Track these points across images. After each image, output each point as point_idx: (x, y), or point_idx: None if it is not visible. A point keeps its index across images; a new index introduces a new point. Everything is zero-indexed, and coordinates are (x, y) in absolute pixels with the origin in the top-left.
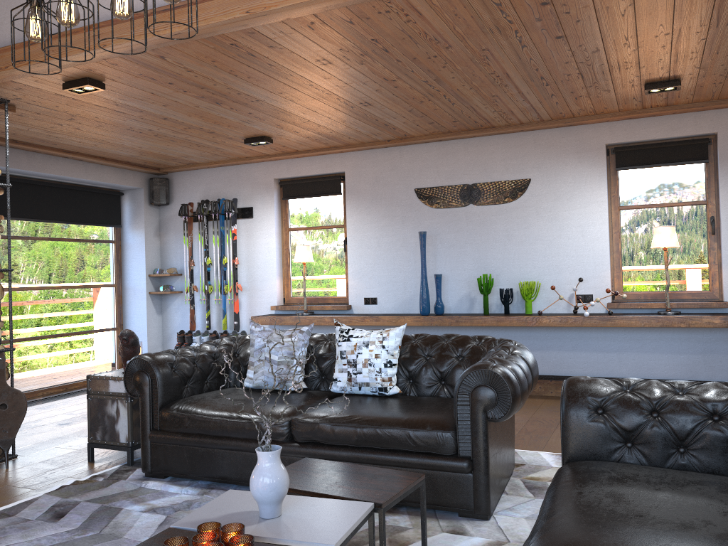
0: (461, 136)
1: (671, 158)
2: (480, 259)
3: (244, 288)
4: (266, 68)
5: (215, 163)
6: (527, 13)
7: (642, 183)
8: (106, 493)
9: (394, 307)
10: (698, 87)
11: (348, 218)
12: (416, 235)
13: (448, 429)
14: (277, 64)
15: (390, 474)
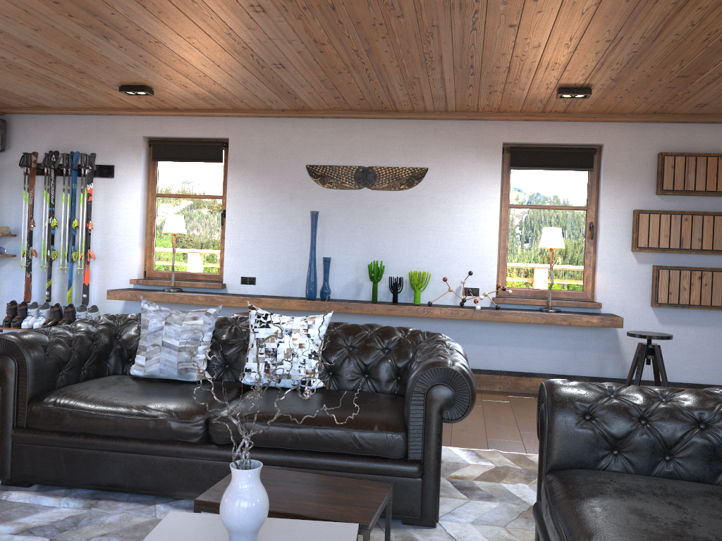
0: (362, 115)
1: (561, 163)
2: (371, 245)
3: (97, 257)
4: (186, 4)
5: (70, 109)
6: None
7: (531, 184)
8: None
9: (275, 289)
10: (601, 98)
11: (228, 189)
12: (305, 214)
13: (398, 430)
14: (202, 1)
15: (355, 485)
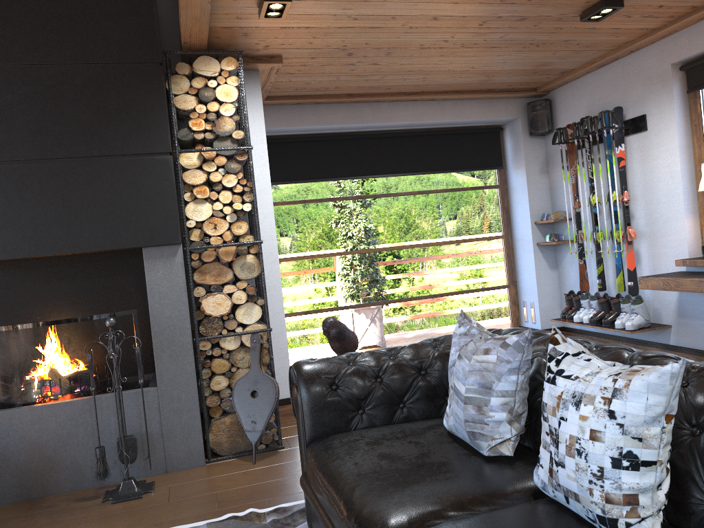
0: None
1: None
2: None
3: (643, 233)
4: None
5: (590, 63)
6: None
7: None
8: None
9: None
10: None
11: None
12: None
13: None
14: None
15: None
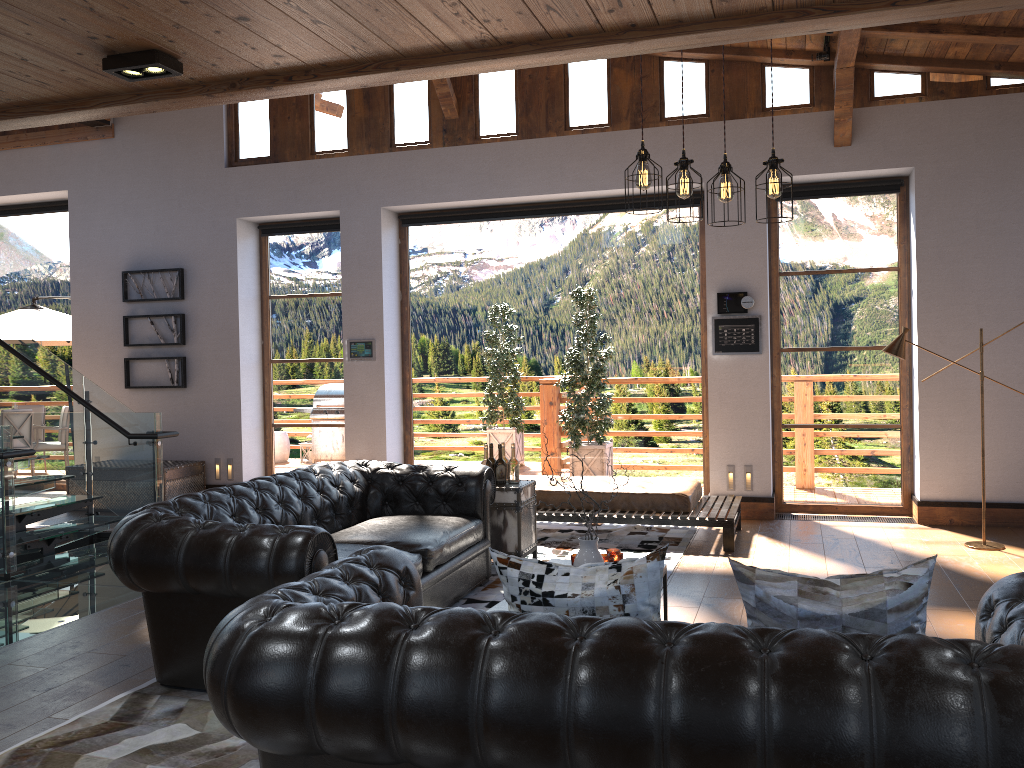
0: None
1: None
2: None
3: None
4: None
5: None
6: (255, 5)
7: None
8: None
9: None
10: None
11: None
12: None
13: None
14: None
15: None
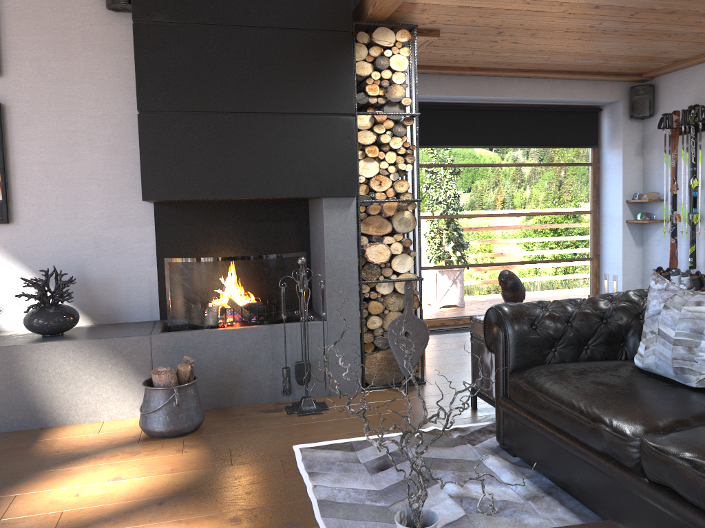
0: None
1: None
2: None
3: None
4: None
5: None
6: None
7: None
8: (445, 454)
9: None
10: None
11: None
12: None
13: None
14: None
15: None
